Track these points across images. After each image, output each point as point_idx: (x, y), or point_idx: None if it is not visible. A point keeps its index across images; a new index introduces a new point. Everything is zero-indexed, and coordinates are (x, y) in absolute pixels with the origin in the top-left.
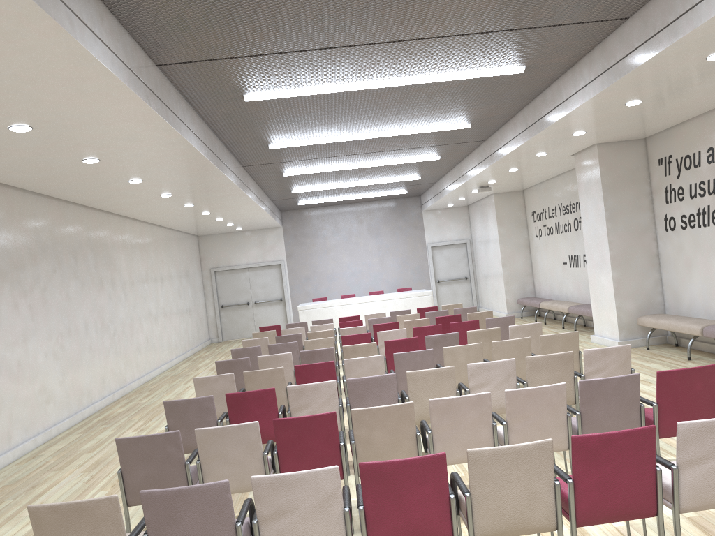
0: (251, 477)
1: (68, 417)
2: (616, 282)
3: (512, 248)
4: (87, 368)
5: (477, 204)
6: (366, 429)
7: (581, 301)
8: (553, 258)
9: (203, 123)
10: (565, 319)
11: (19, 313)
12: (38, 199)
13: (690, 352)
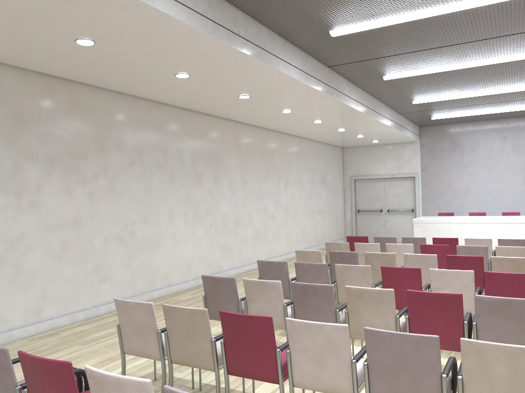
0: None
1: (130, 297)
2: None
3: None
4: (167, 253)
5: None
6: None
7: None
8: None
9: None
10: None
11: (73, 198)
12: (118, 97)
13: None
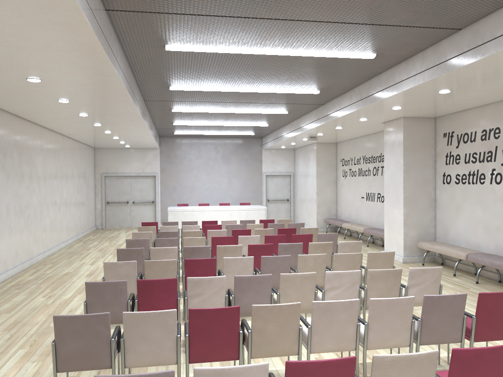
0: (194, 368)
1: None
2: (406, 215)
3: (324, 183)
4: (5, 242)
5: (302, 149)
6: (262, 321)
7: (372, 225)
8: (354, 193)
9: (126, 63)
10: (358, 237)
11: None
12: None
13: (455, 270)
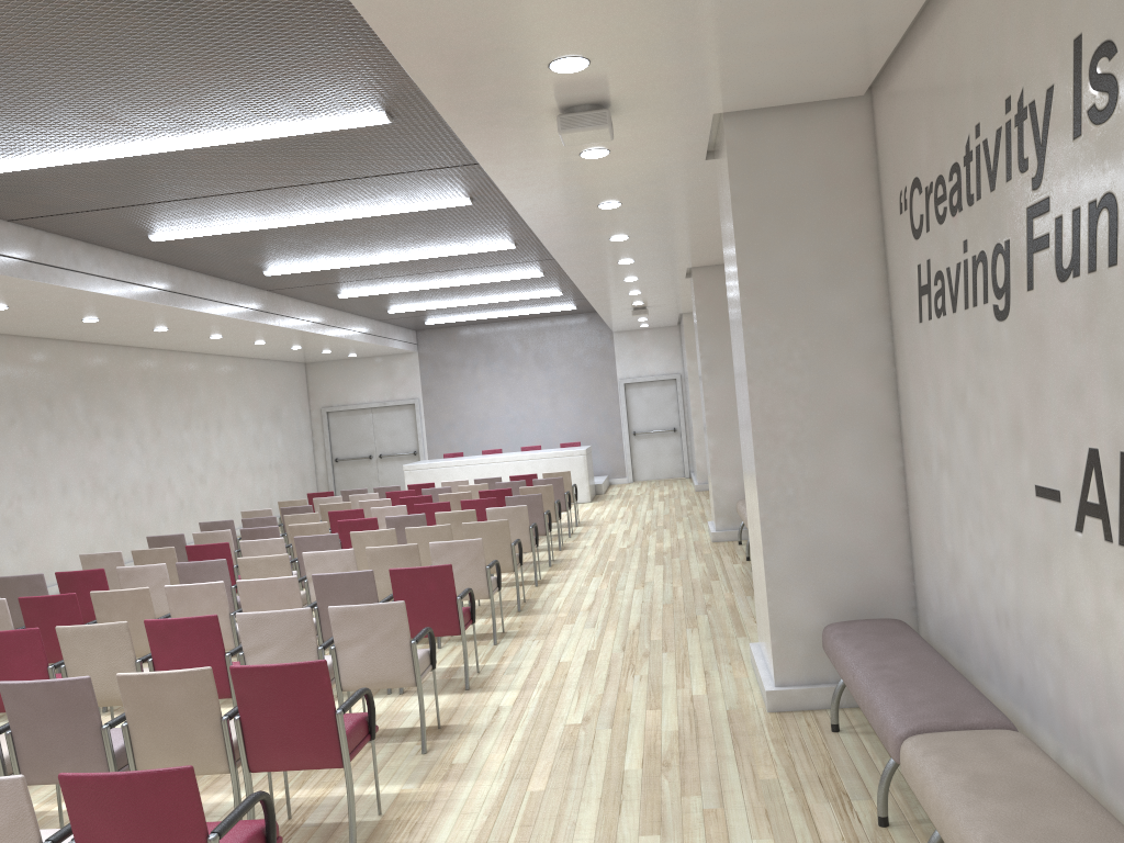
0: None
1: None
2: (714, 453)
3: None
4: (63, 537)
5: (681, 325)
6: (106, 612)
7: None
8: None
9: (137, 259)
10: None
11: None
12: None
13: (748, 550)
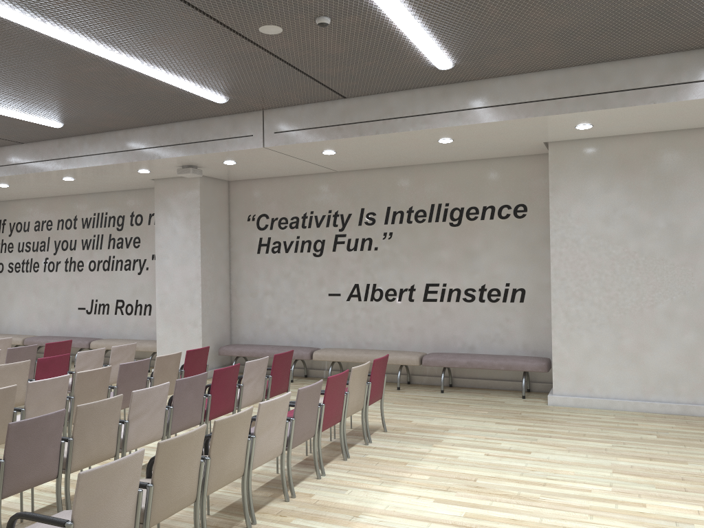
0: None
1: None
2: None
3: None
4: None
5: None
6: None
7: None
8: None
9: None
10: None
11: None
12: None
13: None
